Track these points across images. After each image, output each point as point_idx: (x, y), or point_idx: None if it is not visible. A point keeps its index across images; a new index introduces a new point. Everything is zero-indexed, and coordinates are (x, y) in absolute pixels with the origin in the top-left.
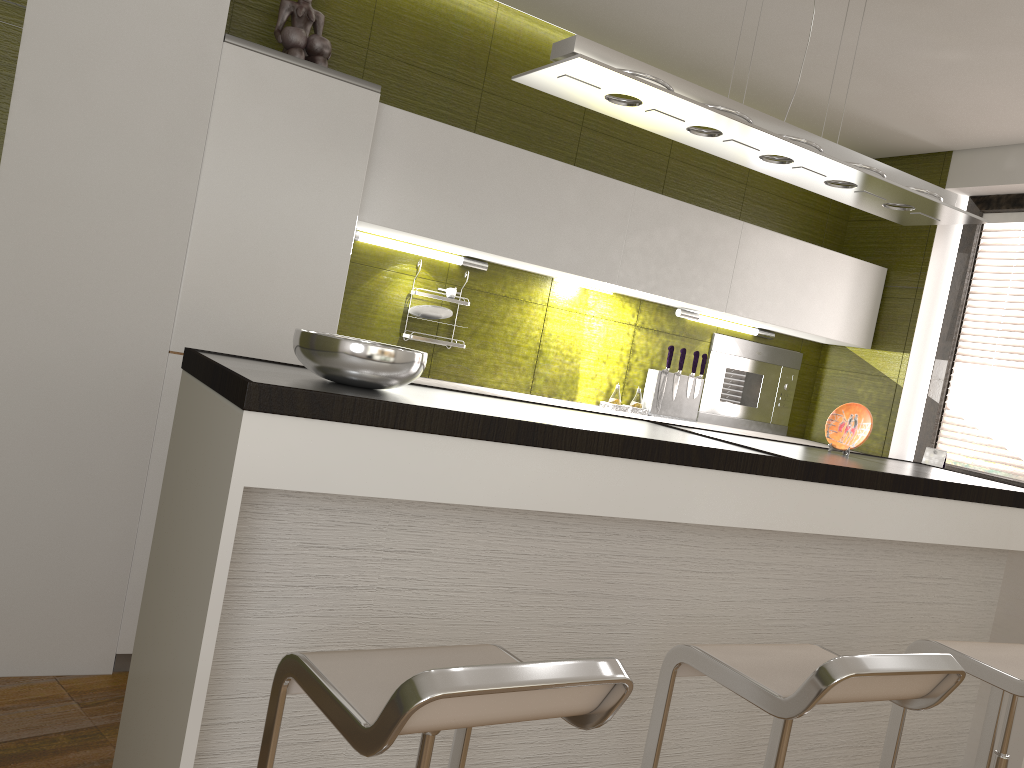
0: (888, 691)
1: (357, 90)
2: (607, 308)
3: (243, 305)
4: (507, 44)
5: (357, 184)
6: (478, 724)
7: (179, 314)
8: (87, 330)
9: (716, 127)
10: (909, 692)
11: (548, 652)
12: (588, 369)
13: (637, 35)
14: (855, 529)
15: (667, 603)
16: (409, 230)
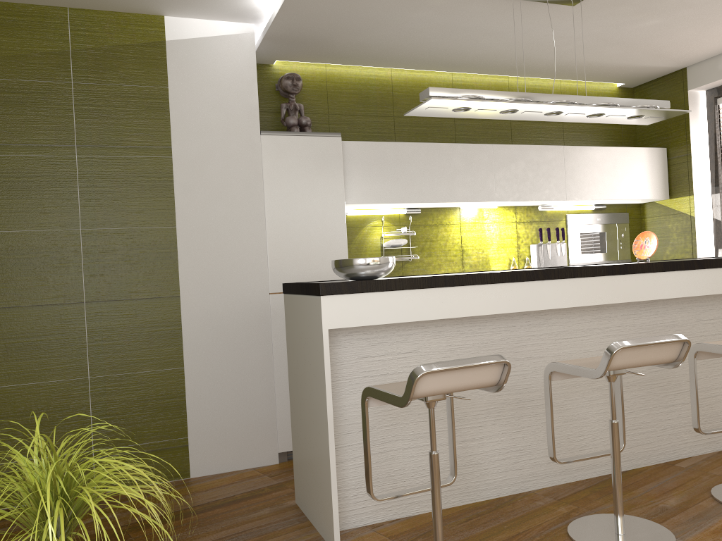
0: (652, 358)
1: (329, 138)
2: (496, 216)
3: (299, 262)
4: (401, 88)
5: (340, 186)
6: (447, 391)
7: (270, 273)
8: (230, 291)
9: (513, 108)
10: (665, 357)
11: (493, 393)
12: (494, 254)
13: (471, 62)
14: (647, 296)
15: (552, 358)
16: (373, 202)
